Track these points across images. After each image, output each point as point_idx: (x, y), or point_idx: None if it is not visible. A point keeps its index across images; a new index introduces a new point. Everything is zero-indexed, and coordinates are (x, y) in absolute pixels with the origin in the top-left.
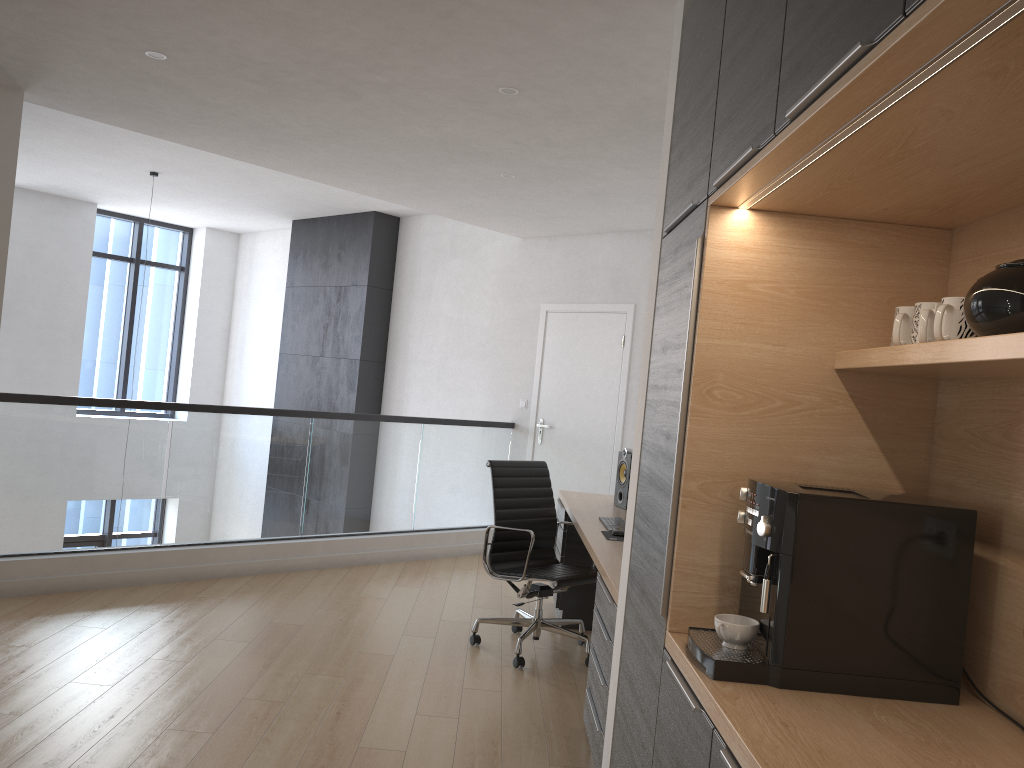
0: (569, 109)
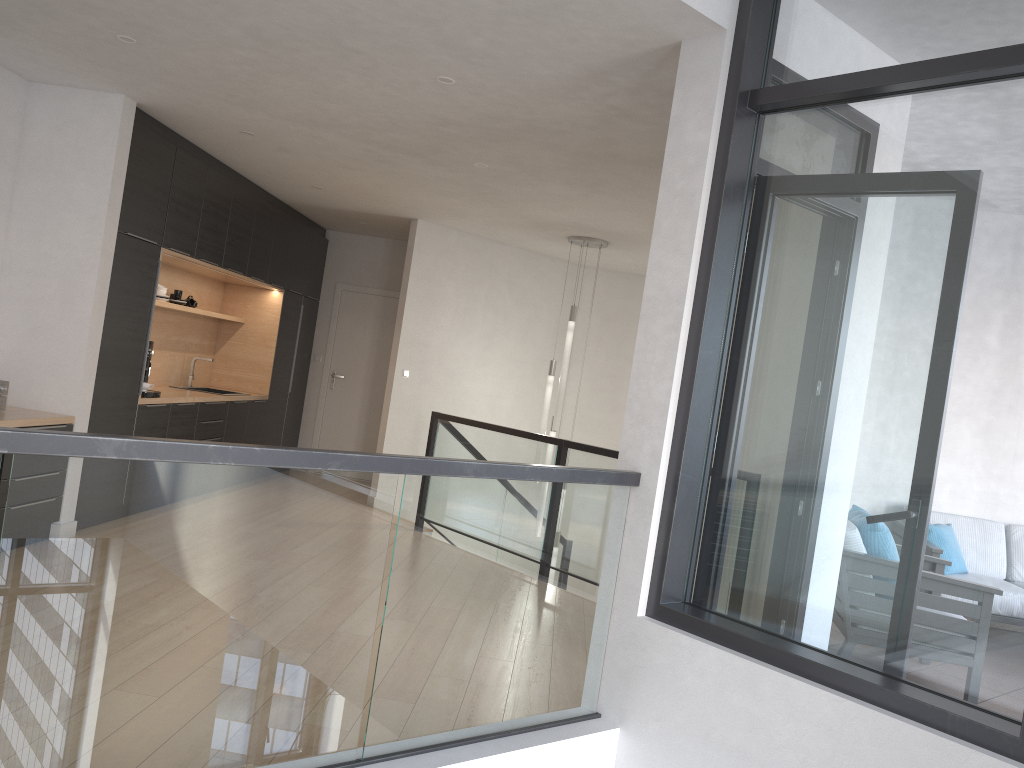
0: (49, 17)
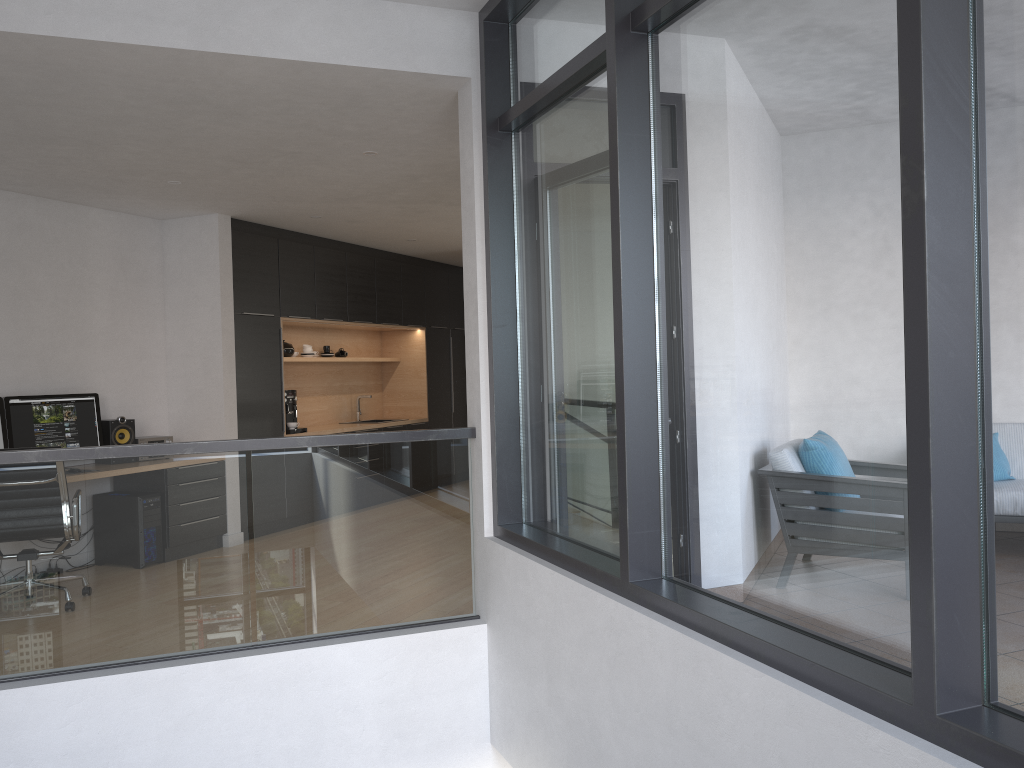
0: (123, 182)
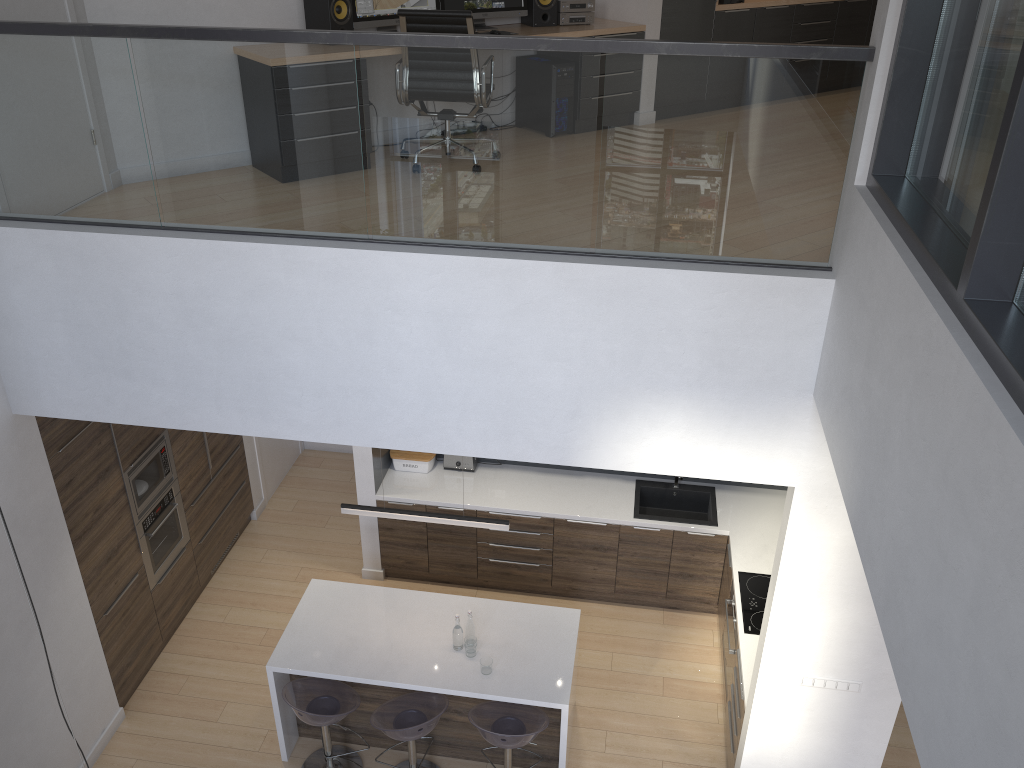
0: None
